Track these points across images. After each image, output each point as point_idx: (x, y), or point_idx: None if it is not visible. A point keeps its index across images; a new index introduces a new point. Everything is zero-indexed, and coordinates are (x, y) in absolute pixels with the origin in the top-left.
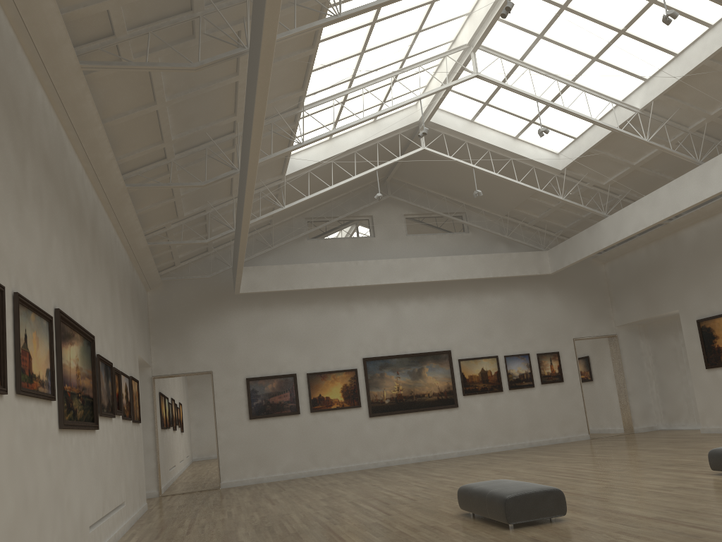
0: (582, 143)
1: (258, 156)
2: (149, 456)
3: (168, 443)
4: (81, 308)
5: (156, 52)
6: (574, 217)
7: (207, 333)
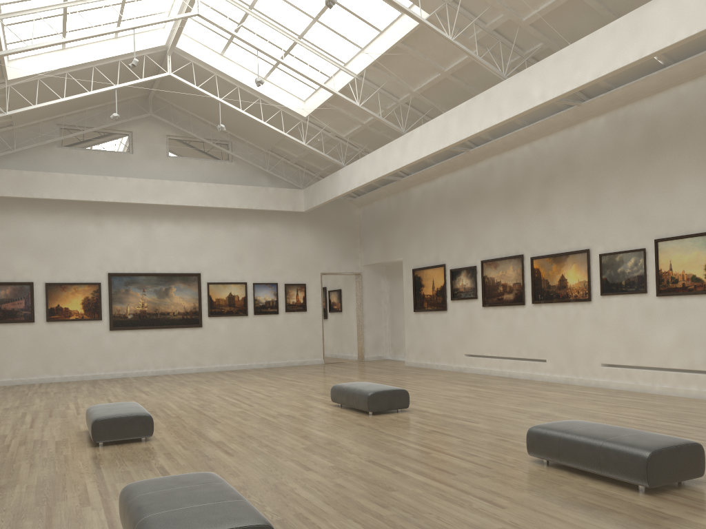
0: (320, 95)
1: None
2: None
3: None
4: None
5: None
6: (327, 162)
7: None
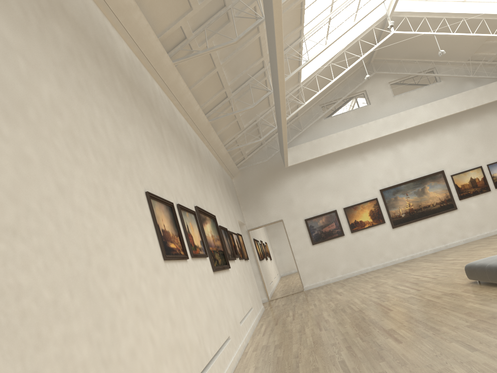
0: None
1: (284, 82)
2: (257, 278)
3: (265, 268)
4: (205, 202)
5: (210, 38)
6: None
7: (274, 196)
